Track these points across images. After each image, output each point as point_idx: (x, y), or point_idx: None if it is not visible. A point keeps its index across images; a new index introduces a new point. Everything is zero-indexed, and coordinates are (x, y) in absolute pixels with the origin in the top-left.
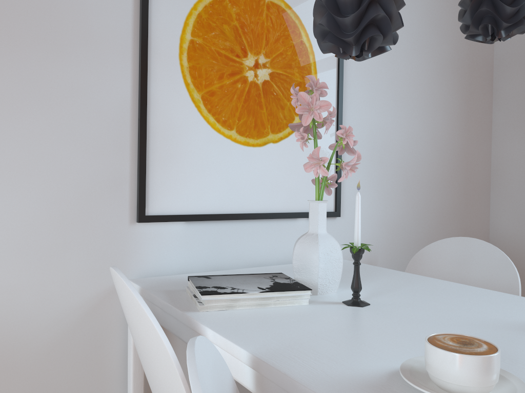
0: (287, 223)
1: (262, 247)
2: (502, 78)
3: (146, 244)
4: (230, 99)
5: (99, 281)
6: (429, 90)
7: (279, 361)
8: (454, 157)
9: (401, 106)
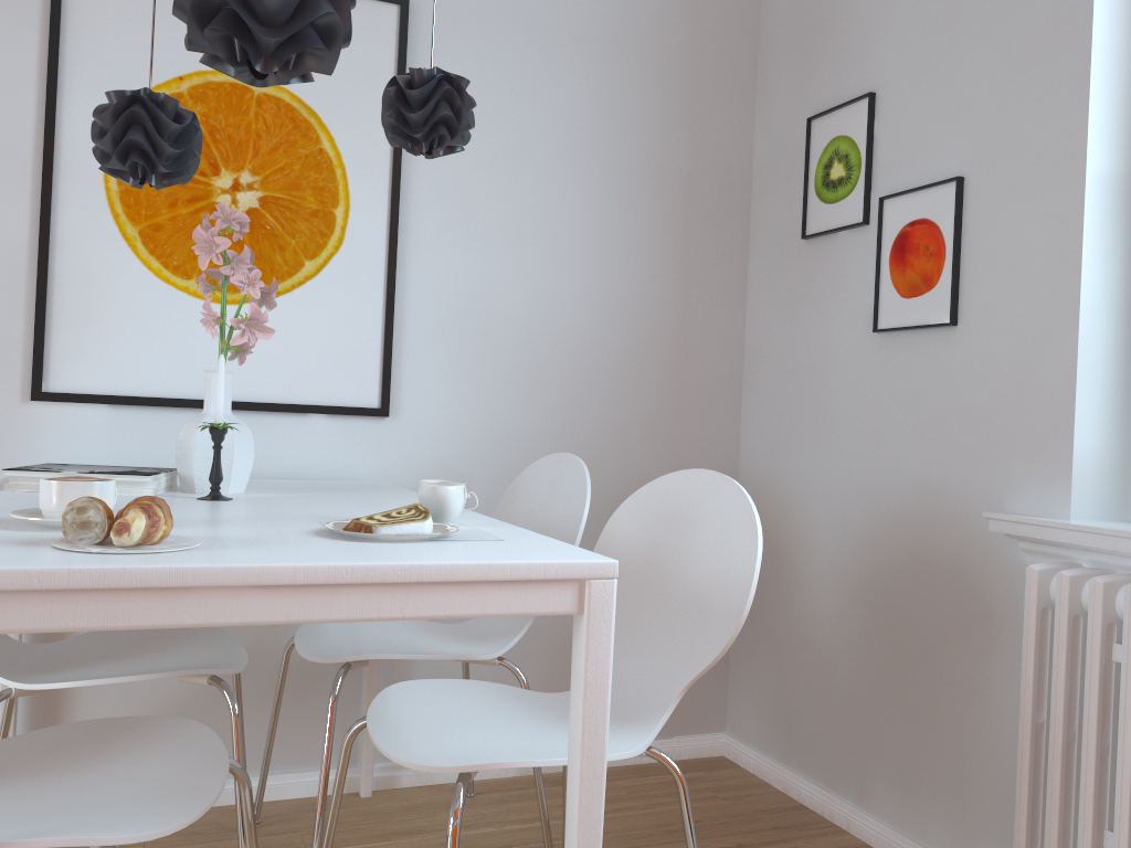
0: (288, 421)
1: None
2: (761, 197)
3: (45, 431)
4: (187, 235)
5: None
6: (592, 221)
7: None
8: (651, 334)
9: (527, 246)
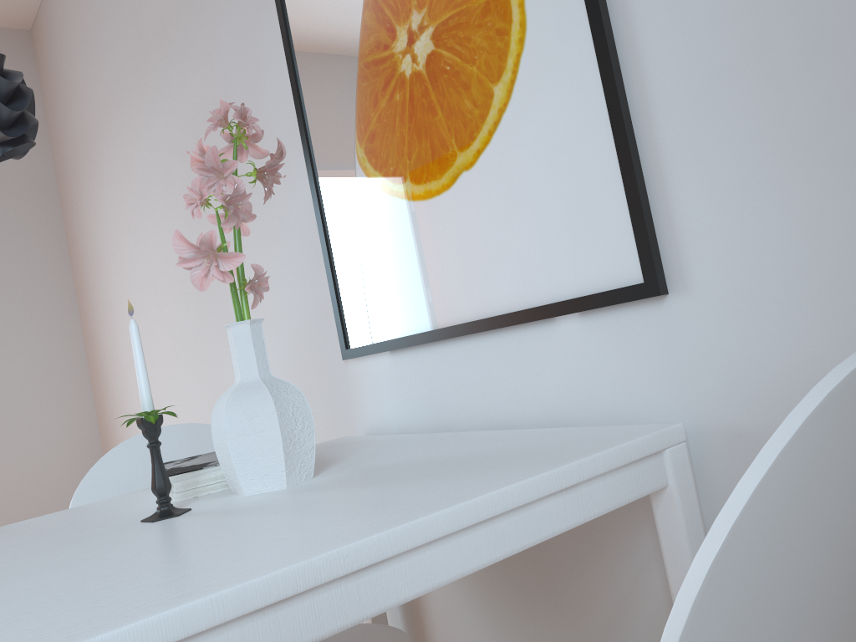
0: (536, 334)
1: (500, 389)
2: None
3: (362, 388)
4: (389, 129)
5: (338, 435)
6: None
7: None
8: None
9: None
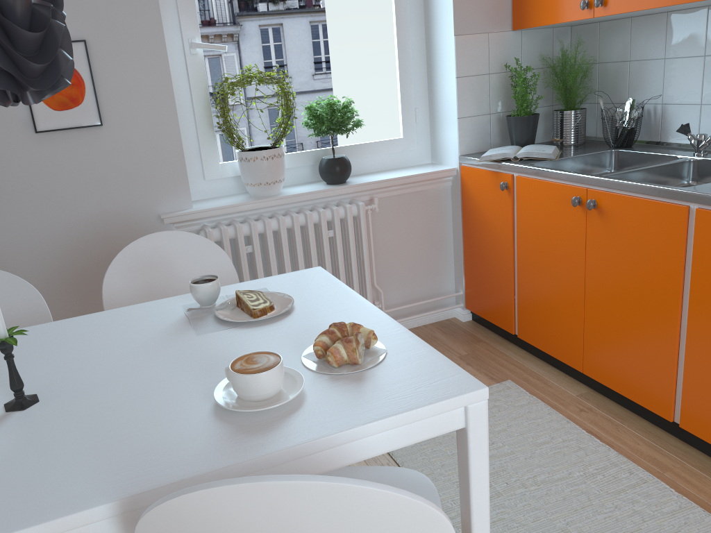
0: None
1: None
2: None
3: None
4: None
5: None
6: None
7: (149, 481)
8: None
9: None
